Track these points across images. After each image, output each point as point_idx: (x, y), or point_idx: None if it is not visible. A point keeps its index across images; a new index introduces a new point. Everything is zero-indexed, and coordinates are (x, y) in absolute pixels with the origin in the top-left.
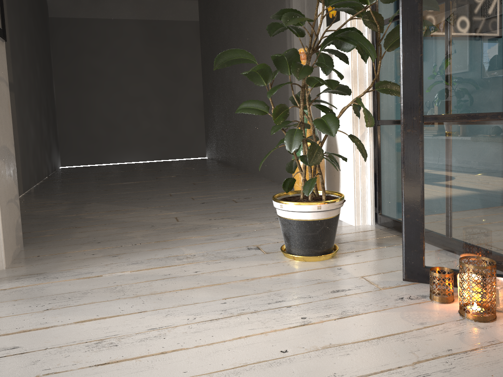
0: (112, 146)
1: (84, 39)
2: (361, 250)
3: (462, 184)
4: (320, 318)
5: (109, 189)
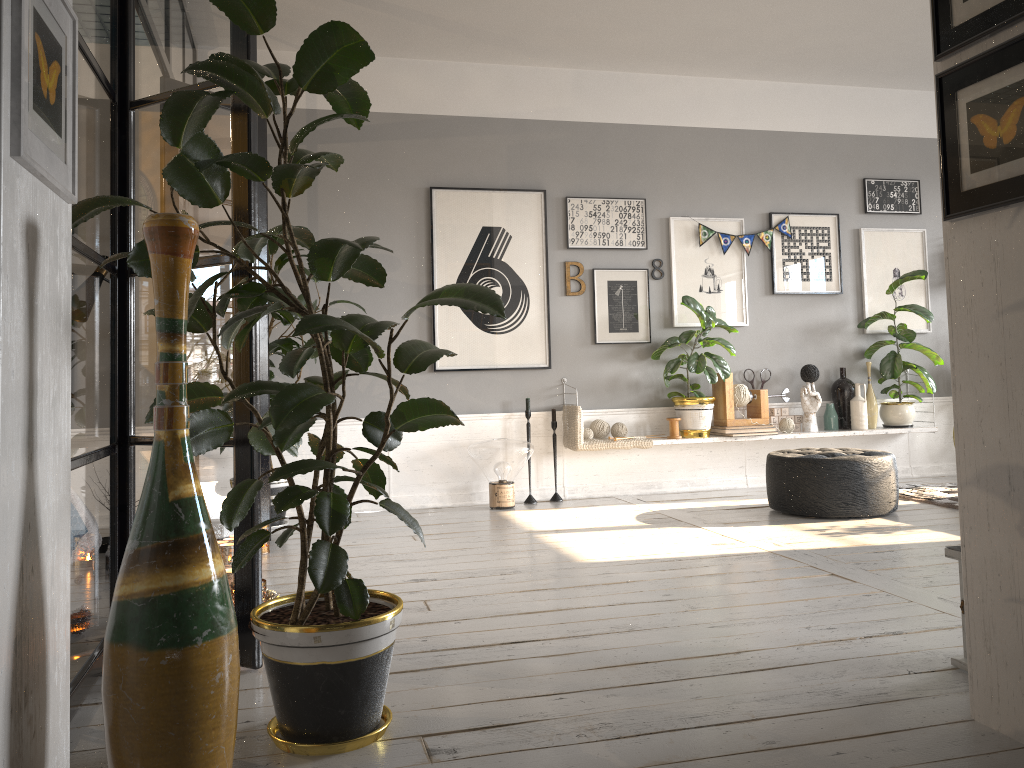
0: None
1: None
2: None
3: None
4: (407, 640)
5: None
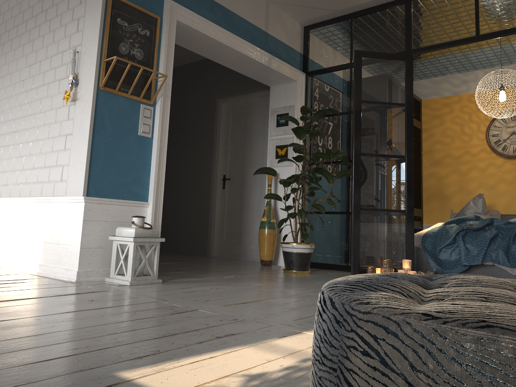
0: None
1: None
2: (315, 271)
3: (373, 234)
4: None
5: None
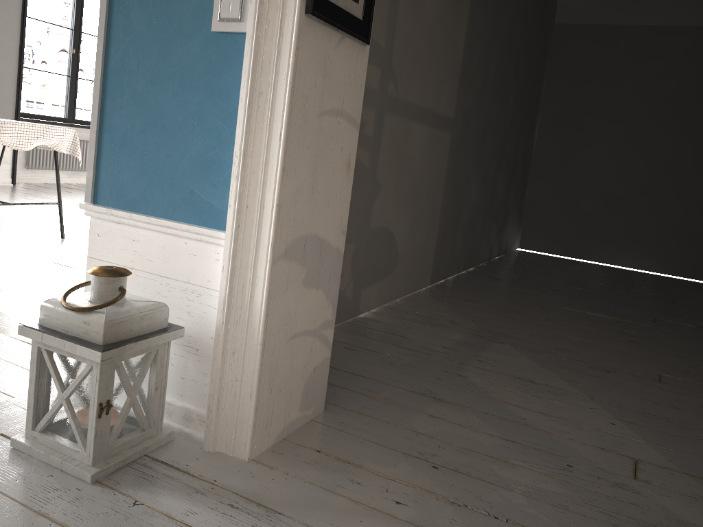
0: (604, 234)
1: (600, 57)
2: None
3: None
4: None
5: (555, 319)
